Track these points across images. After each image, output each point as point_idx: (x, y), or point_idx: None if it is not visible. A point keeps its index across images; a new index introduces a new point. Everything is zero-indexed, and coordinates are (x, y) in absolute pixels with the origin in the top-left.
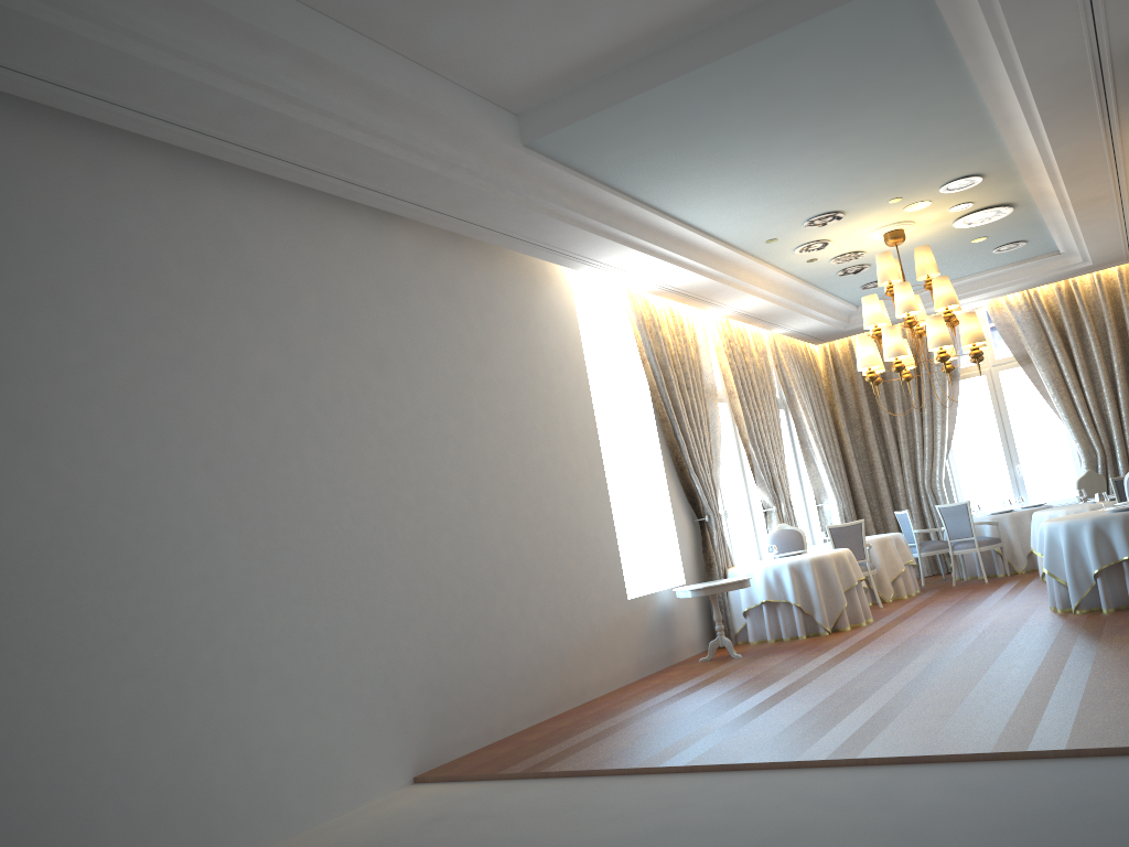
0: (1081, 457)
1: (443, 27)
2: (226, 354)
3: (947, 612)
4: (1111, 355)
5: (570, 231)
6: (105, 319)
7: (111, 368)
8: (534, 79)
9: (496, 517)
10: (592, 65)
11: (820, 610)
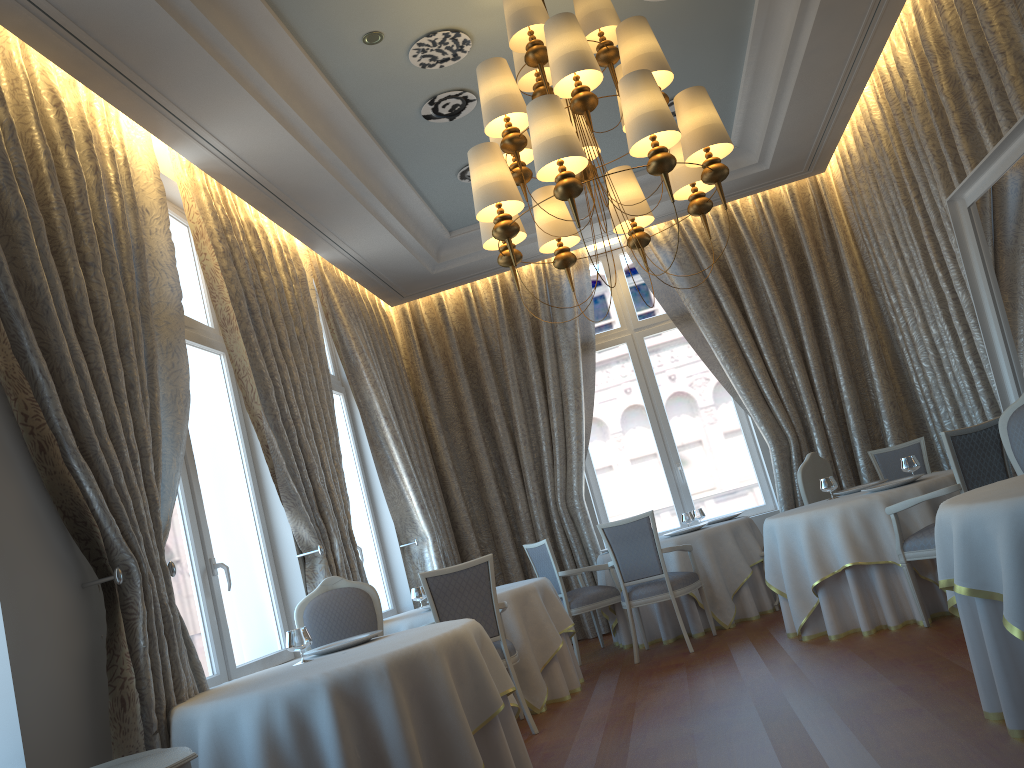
0: (768, 445)
1: None
2: None
3: (710, 752)
4: (793, 302)
5: None
6: None
7: None
8: None
9: None
10: None
11: None
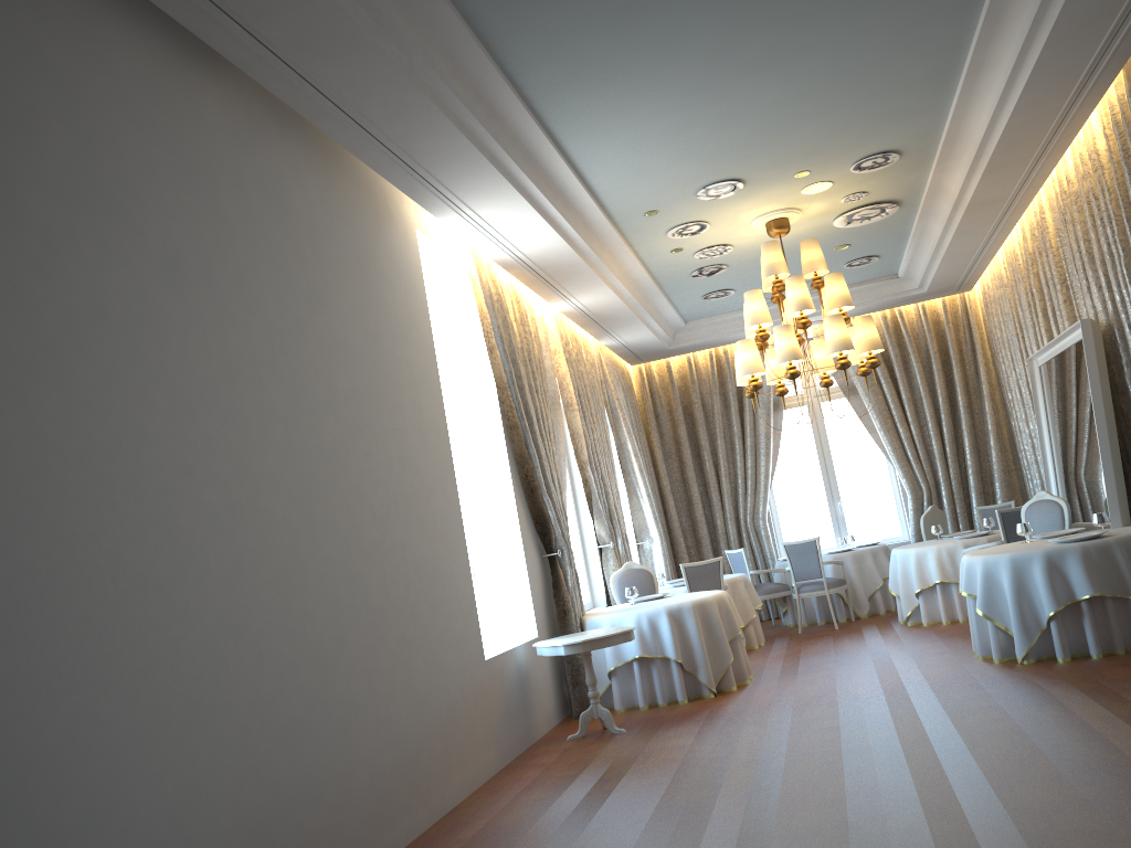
0: (907, 493)
1: None
2: None
3: (841, 665)
4: (936, 388)
5: (449, 137)
6: None
7: None
8: None
9: (336, 541)
10: None
11: (705, 667)
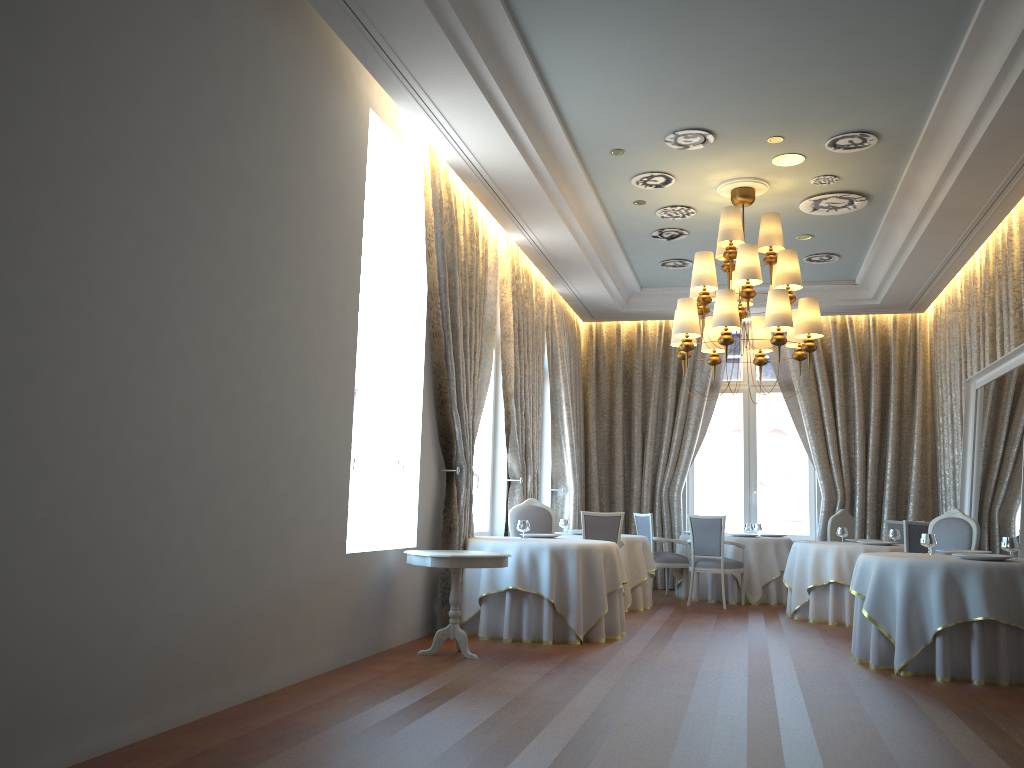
0: (822, 495)
1: None
2: None
3: (716, 640)
4: (871, 400)
5: None
6: None
7: None
8: None
9: (182, 379)
10: None
11: (577, 612)
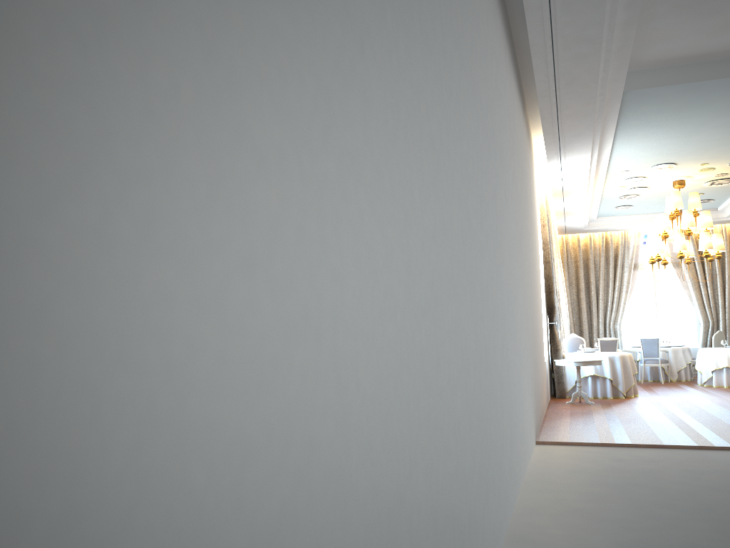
0: (700, 323)
1: (667, 19)
2: (516, 176)
3: (682, 395)
4: (725, 271)
5: (586, 143)
6: (508, 142)
7: (509, 172)
8: (657, 57)
9: (535, 301)
10: (689, 58)
11: (622, 384)
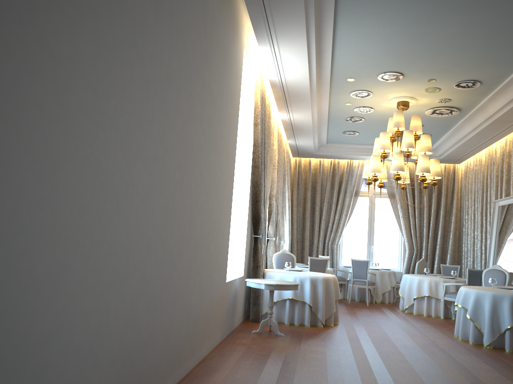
0: (406, 250)
1: None
2: None
3: (384, 325)
4: (432, 205)
5: None
6: None
7: None
8: None
9: (189, 197)
10: None
11: (322, 311)
